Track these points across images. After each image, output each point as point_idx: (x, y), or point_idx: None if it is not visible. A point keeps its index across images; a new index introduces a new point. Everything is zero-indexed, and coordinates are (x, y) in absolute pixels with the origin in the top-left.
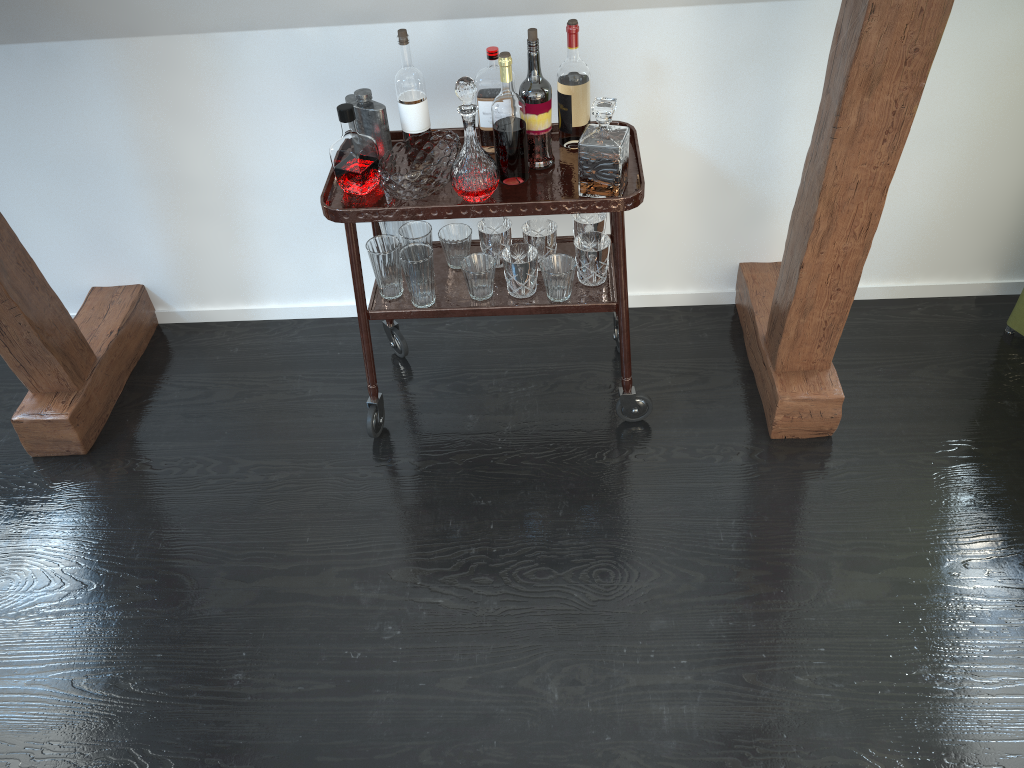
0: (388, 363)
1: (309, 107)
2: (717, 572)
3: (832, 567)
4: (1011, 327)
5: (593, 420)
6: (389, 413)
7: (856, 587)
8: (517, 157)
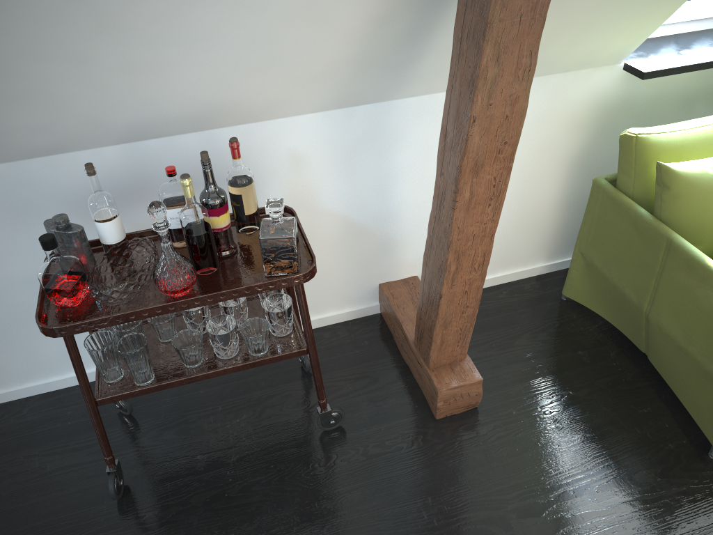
0: (116, 422)
1: (8, 227)
2: None
3: (511, 519)
4: (566, 295)
5: (300, 435)
6: (126, 470)
7: (532, 531)
8: (208, 253)
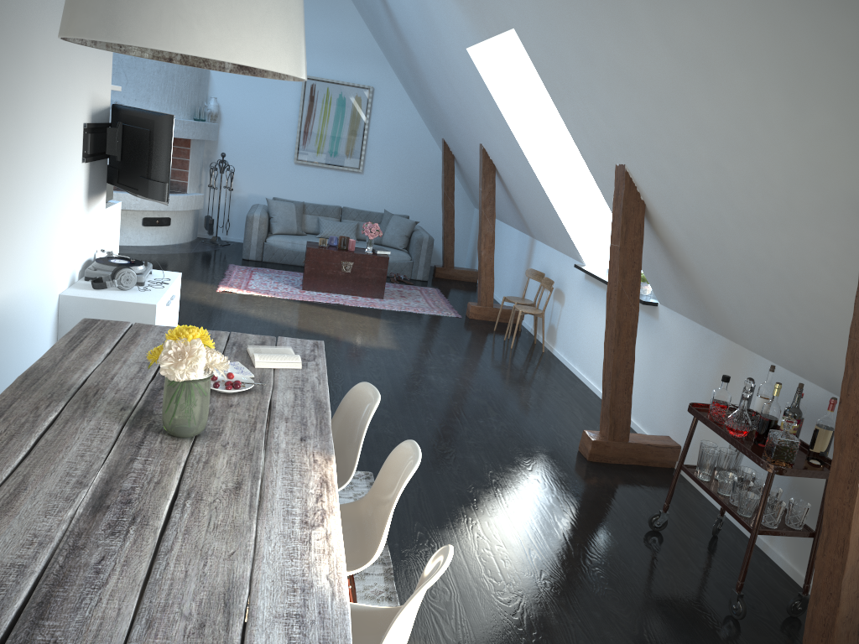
0: (705, 532)
1: None
2: (641, 638)
3: None
4: None
5: (721, 601)
6: (670, 533)
7: None
8: (760, 430)
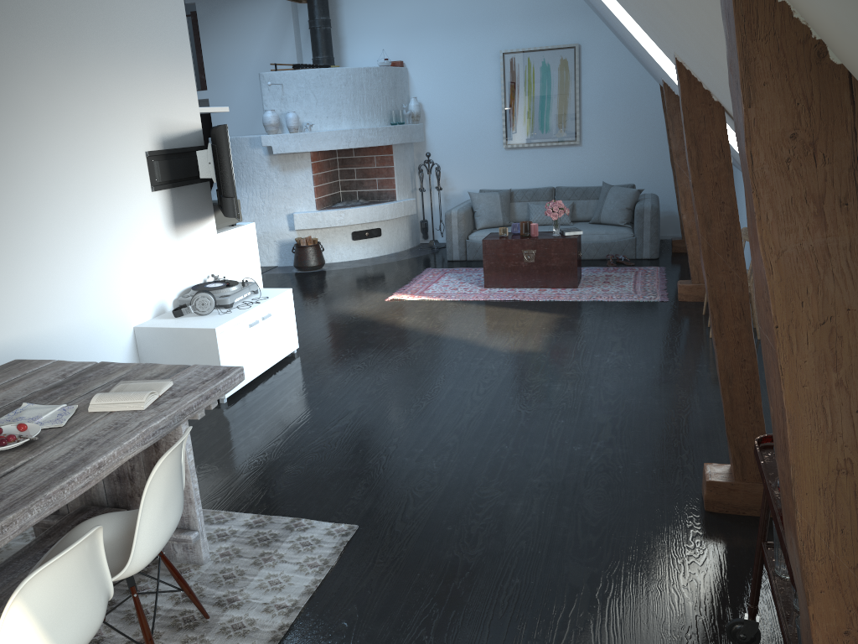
0: None
1: None
2: None
3: None
4: None
5: None
6: None
7: None
8: None
